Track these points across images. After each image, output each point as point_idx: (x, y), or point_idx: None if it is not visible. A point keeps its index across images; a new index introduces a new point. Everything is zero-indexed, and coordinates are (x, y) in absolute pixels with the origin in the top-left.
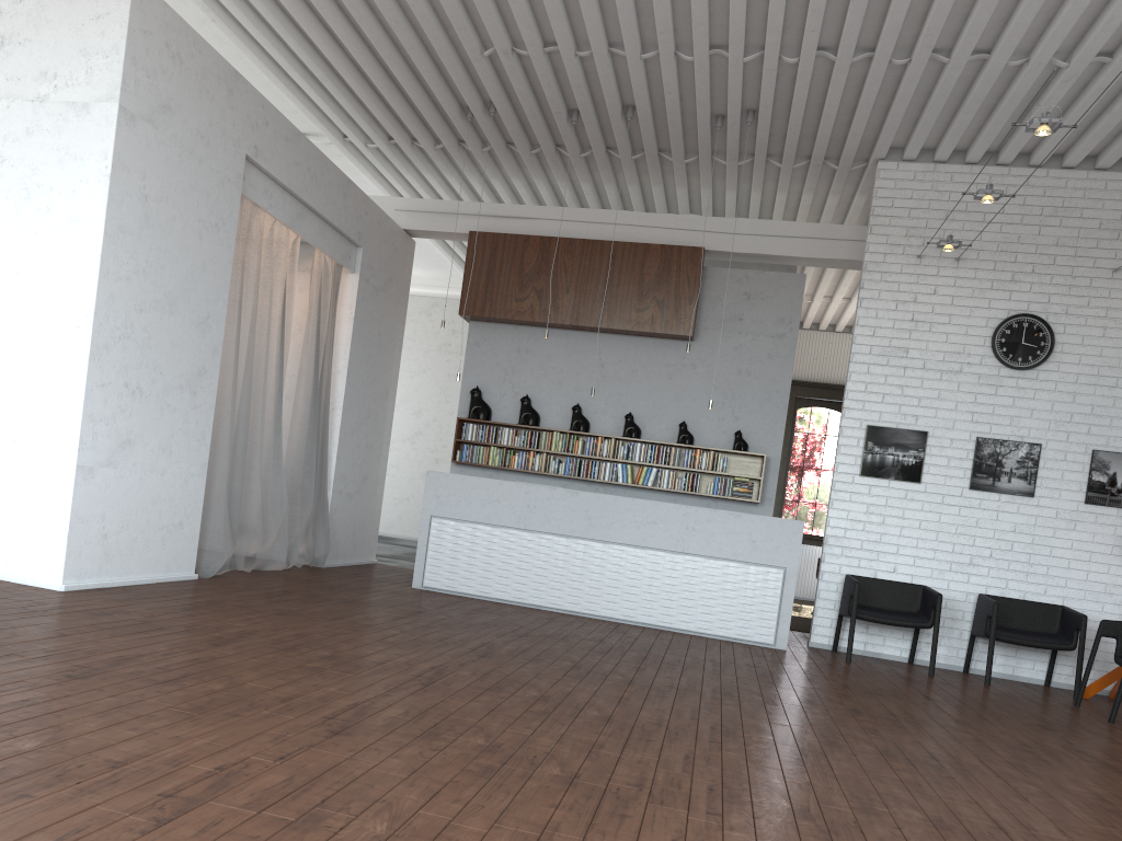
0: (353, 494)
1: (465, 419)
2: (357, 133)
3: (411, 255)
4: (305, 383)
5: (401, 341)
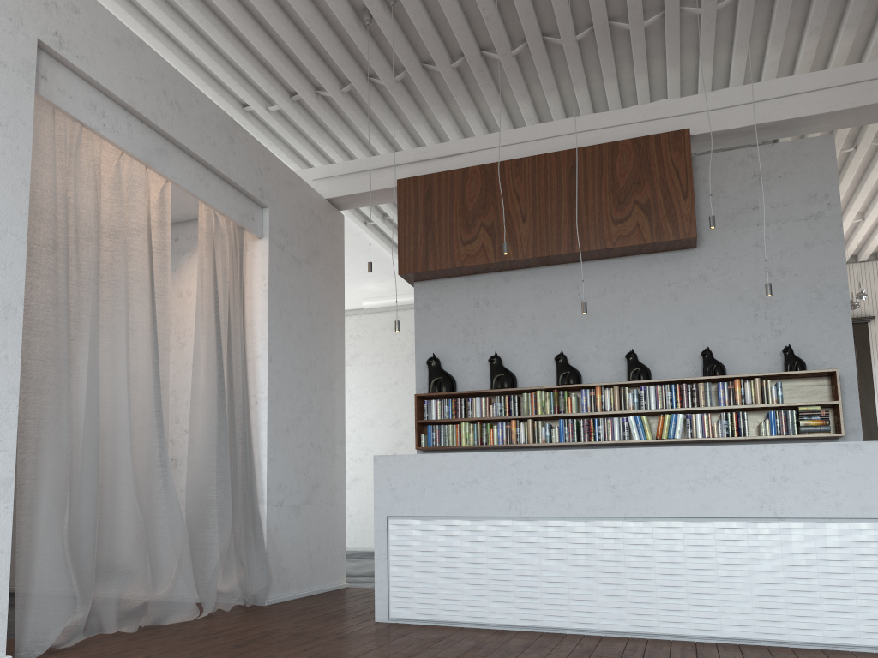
0: (300, 506)
1: (424, 395)
2: (253, 92)
3: (340, 229)
4: (206, 370)
5: (342, 324)
